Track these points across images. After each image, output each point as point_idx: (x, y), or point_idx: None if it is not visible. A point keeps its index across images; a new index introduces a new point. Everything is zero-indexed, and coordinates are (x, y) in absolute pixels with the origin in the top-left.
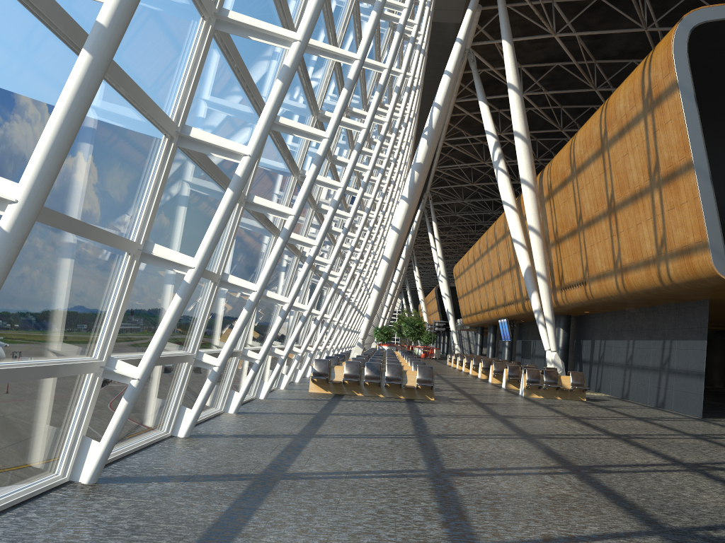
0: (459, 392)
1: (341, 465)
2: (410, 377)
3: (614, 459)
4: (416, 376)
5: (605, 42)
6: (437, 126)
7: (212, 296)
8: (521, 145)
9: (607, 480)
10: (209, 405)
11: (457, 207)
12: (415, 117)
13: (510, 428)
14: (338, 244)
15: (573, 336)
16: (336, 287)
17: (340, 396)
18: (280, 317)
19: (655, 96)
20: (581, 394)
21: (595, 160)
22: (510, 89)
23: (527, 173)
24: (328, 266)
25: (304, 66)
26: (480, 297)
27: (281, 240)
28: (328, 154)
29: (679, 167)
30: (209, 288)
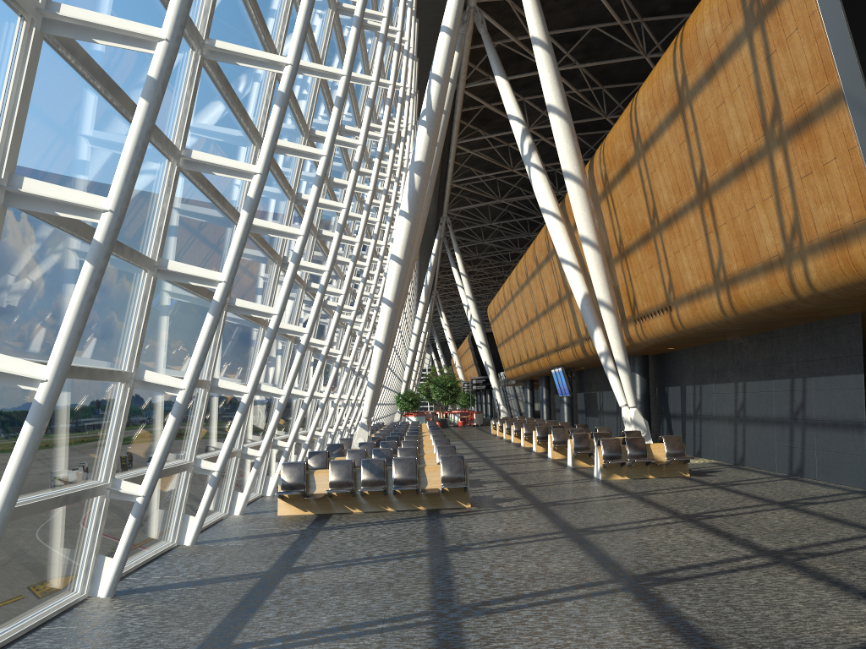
0: (509, 484)
1: None
2: (431, 476)
3: (812, 633)
4: (440, 473)
5: None
6: (438, 106)
7: None
8: (559, 123)
9: None
10: (45, 596)
11: (485, 233)
12: (409, 100)
13: (597, 563)
14: (287, 280)
15: (654, 383)
16: (304, 350)
17: (325, 520)
18: (172, 415)
19: None
20: (682, 467)
21: (670, 124)
22: (535, 46)
23: (571, 163)
24: (275, 318)
25: None
26: (524, 342)
27: (89, 266)
28: (252, 134)
29: (817, 104)
30: None
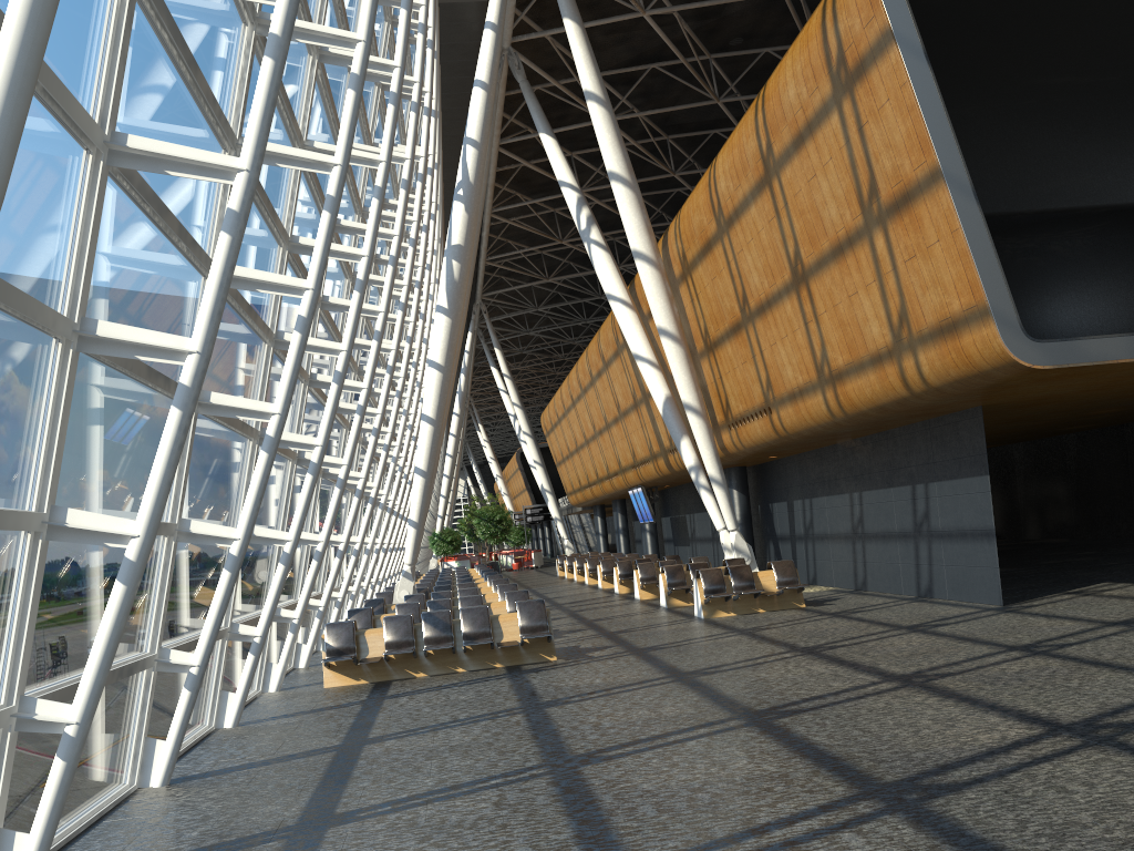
0: (595, 632)
1: None
2: (507, 627)
3: (940, 744)
4: (518, 622)
5: (721, 23)
6: (477, 177)
7: (36, 564)
8: (624, 194)
9: (970, 816)
10: (99, 786)
11: (529, 321)
12: (438, 168)
13: (714, 703)
14: (330, 404)
15: (756, 500)
16: (344, 485)
17: (385, 688)
18: (226, 570)
19: (852, 63)
20: (796, 597)
21: (757, 197)
22: (590, 101)
23: (641, 240)
24: (318, 450)
25: (175, 29)
26: (592, 458)
27: (177, 411)
28: (279, 235)
29: (915, 181)
30: (24, 548)
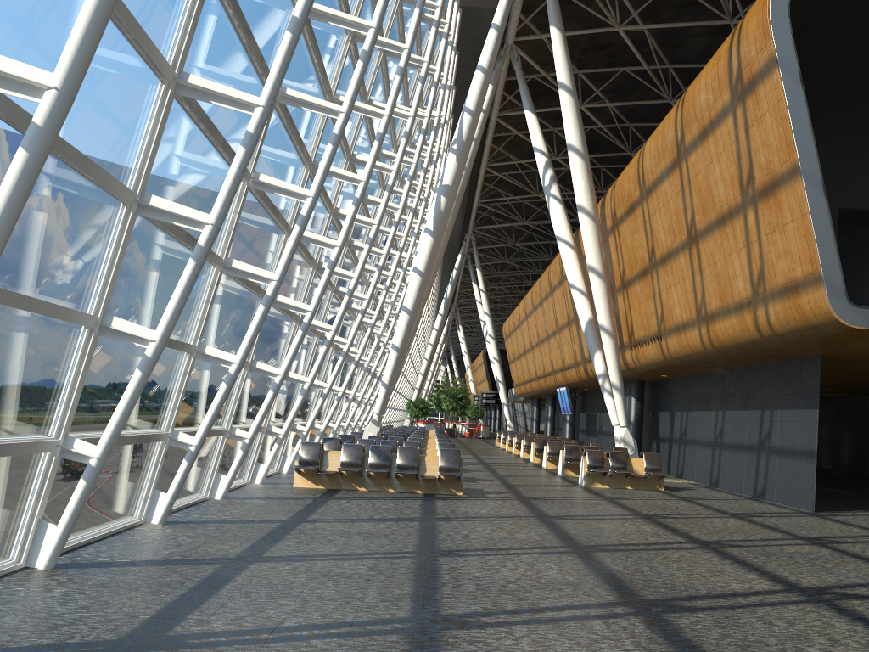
0: (500, 483)
1: (271, 615)
2: (430, 465)
3: (701, 584)
4: (438, 463)
5: (682, 42)
6: (468, 137)
7: (88, 350)
8: (577, 162)
9: (690, 626)
10: (116, 514)
11: (508, 252)
12: (443, 127)
13: (556, 536)
14: (322, 283)
15: (648, 407)
16: (329, 344)
17: (334, 493)
18: (224, 383)
19: (747, 80)
20: (658, 481)
21: (669, 174)
22: (561, 90)
23: (585, 198)
24: (309, 314)
25: (237, 7)
26: (534, 360)
27: (192, 262)
28: (305, 159)
29: (781, 174)
30: (82, 338)
